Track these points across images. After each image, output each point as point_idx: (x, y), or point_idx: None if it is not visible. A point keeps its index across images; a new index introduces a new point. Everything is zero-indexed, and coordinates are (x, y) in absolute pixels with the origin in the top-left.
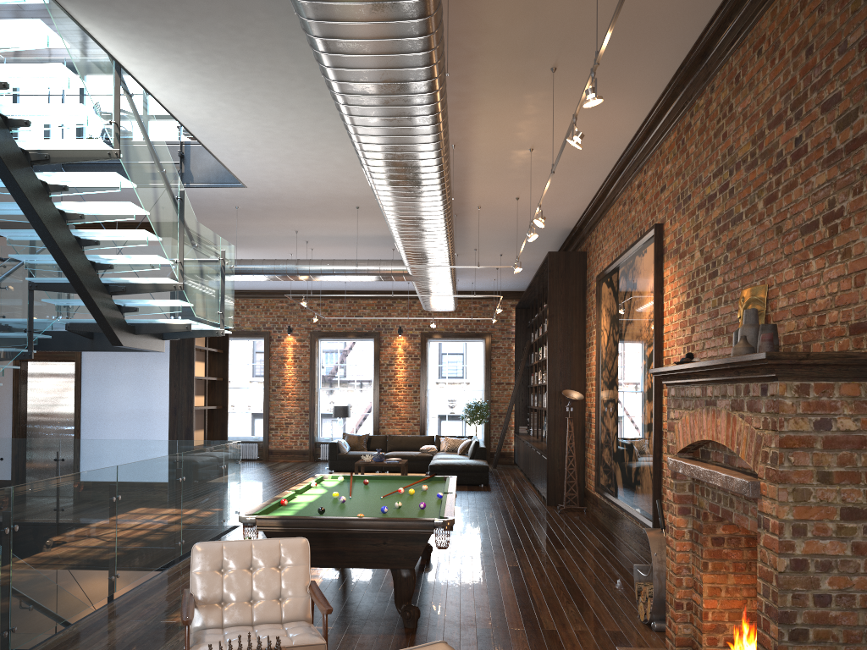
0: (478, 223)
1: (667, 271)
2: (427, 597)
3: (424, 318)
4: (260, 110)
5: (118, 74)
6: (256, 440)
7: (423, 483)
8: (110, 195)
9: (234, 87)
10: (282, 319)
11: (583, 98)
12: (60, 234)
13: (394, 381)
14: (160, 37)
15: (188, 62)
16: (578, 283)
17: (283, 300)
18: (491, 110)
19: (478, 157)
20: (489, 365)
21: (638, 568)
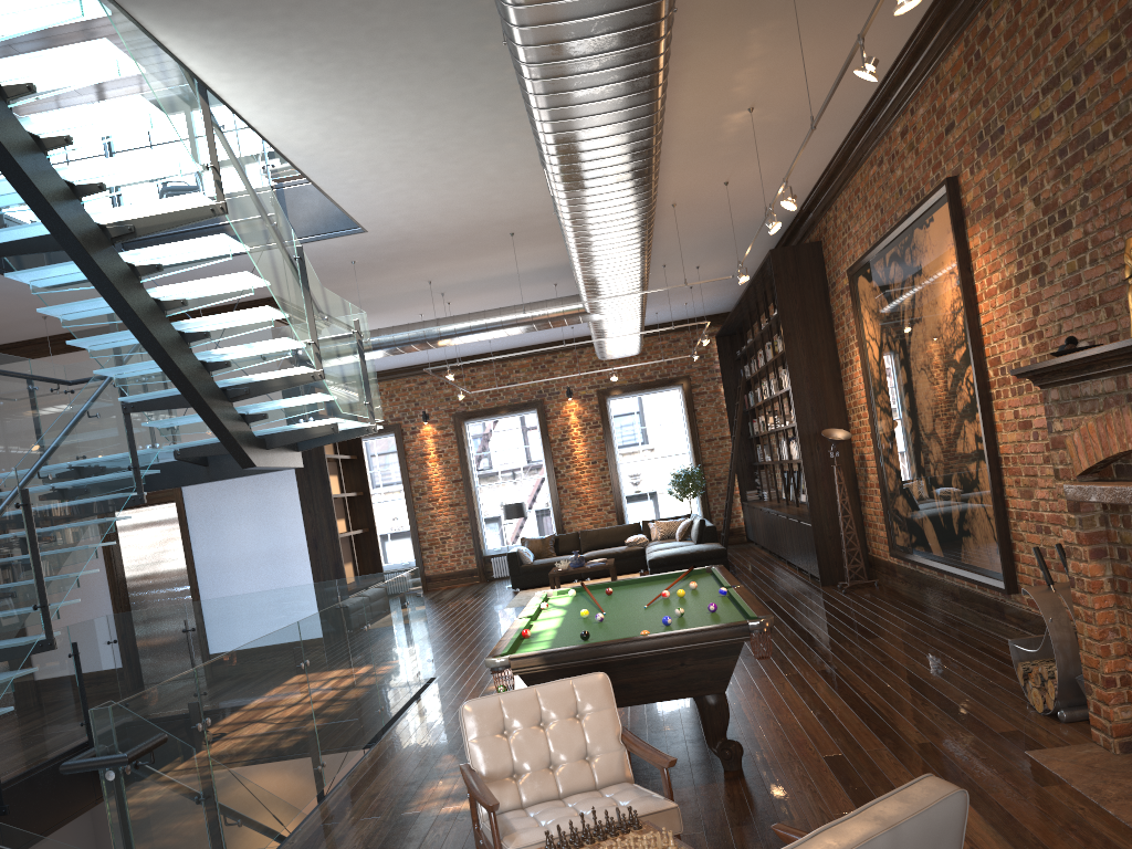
0: (671, 227)
1: (975, 239)
2: (733, 727)
3: (601, 371)
4: (390, 118)
5: (205, 101)
6: (406, 567)
7: (683, 581)
8: (188, 275)
9: (357, 91)
10: (413, 404)
11: (879, 6)
12: (161, 330)
13: (573, 460)
14: (260, 36)
15: (296, 66)
16: (817, 284)
17: (409, 379)
18: (701, 61)
19: (678, 134)
20: (694, 418)
21: (1016, 643)
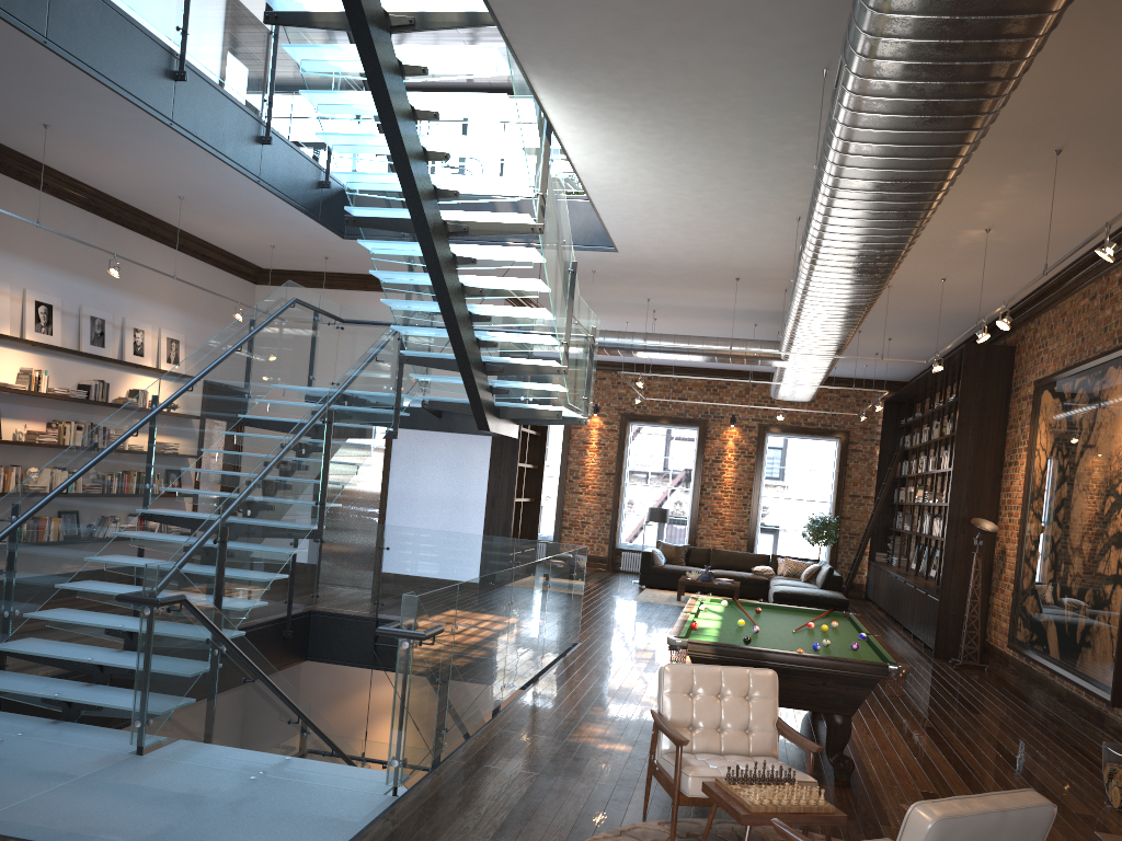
0: (879, 302)
1: None
2: (844, 749)
3: (769, 408)
4: (681, 178)
5: (549, 141)
6: (543, 539)
7: (823, 618)
8: None
9: (666, 156)
10: None
11: None
12: (459, 309)
13: (720, 482)
14: (614, 108)
15: (630, 131)
16: (1001, 385)
17: None
18: (958, 188)
19: None
20: (844, 471)
21: (1109, 746)
